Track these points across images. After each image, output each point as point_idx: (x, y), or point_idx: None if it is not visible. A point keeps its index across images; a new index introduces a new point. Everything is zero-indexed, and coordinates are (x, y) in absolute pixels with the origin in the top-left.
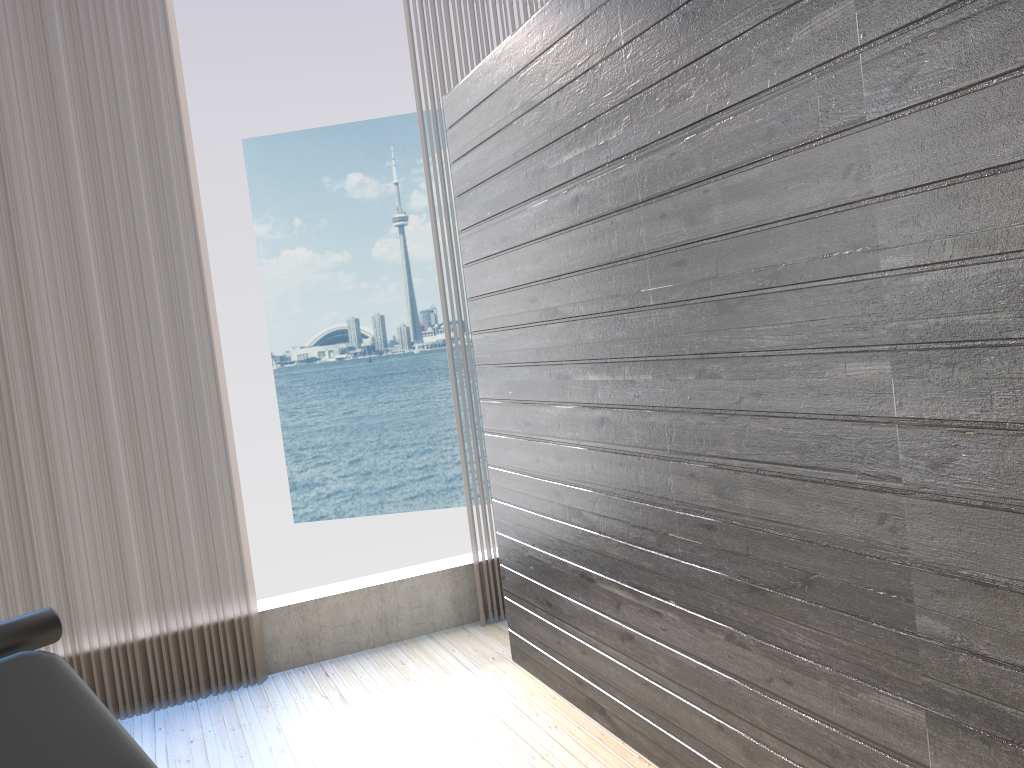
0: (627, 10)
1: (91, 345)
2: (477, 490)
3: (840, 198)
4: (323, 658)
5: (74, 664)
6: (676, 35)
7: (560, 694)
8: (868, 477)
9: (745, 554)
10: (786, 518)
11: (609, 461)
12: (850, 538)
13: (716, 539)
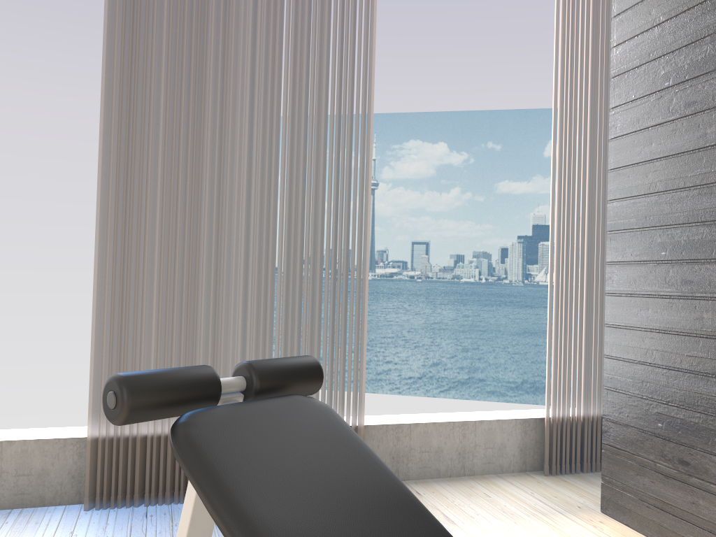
0: None
1: (272, 163)
2: (397, 384)
3: None
4: (408, 478)
5: None
6: None
7: None
8: None
9: None
10: None
11: None
12: None
13: None
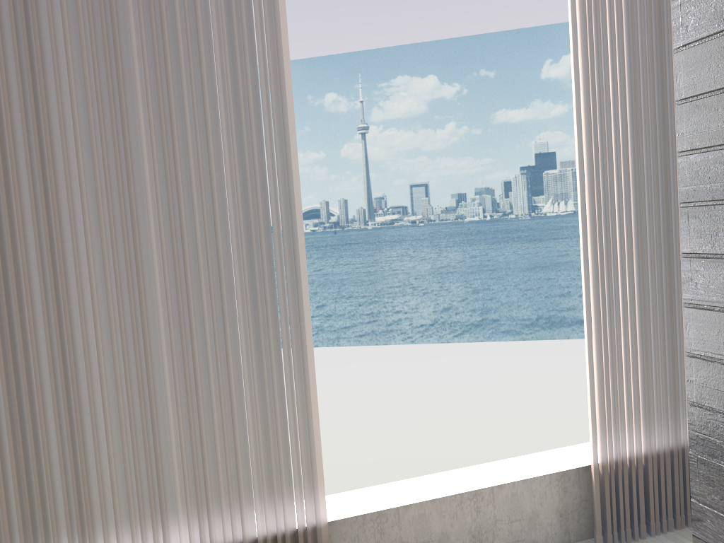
0: None
1: (126, 148)
2: (409, 333)
3: None
4: None
5: None
6: None
7: None
8: None
9: None
10: None
11: None
12: None
13: None
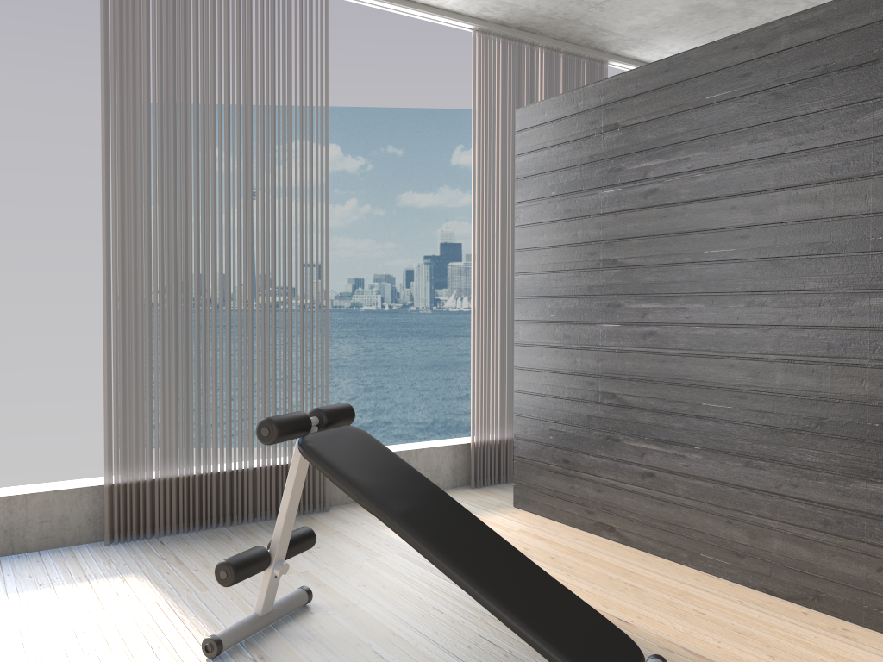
0: (723, 83)
1: (249, 245)
2: None
3: (879, 209)
4: None
5: (208, 480)
6: (764, 104)
7: (566, 524)
8: (877, 361)
9: (770, 411)
10: (809, 387)
11: (651, 360)
12: (858, 396)
13: (746, 404)
